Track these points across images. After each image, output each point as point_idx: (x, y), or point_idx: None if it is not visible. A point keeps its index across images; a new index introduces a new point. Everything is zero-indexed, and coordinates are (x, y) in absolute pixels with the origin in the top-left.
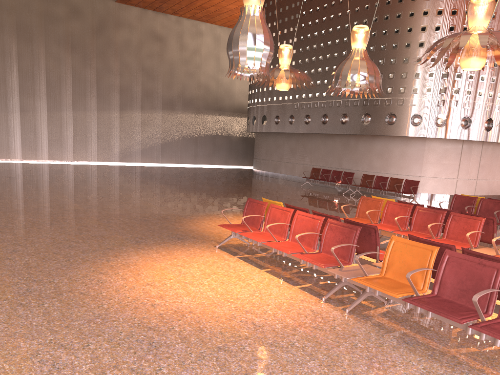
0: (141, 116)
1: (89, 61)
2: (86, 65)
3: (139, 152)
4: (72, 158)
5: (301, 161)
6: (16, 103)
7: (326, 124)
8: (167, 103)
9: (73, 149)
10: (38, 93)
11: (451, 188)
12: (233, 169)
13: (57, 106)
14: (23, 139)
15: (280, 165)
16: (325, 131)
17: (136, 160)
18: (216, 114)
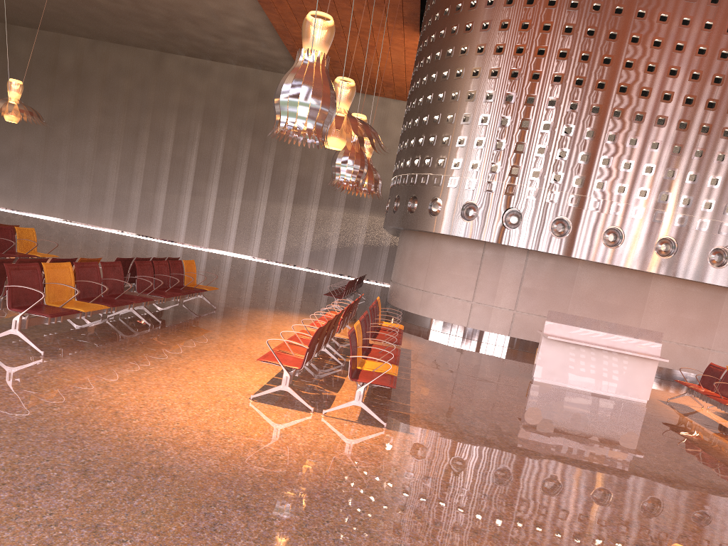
0: (317, 213)
1: (269, 147)
2: (265, 151)
3: (308, 254)
4: (232, 250)
5: None
6: (189, 186)
7: None
8: (352, 200)
9: (235, 240)
10: (211, 177)
11: (462, 315)
12: None
13: (227, 193)
14: (189, 223)
15: None
16: None
17: (303, 264)
18: None
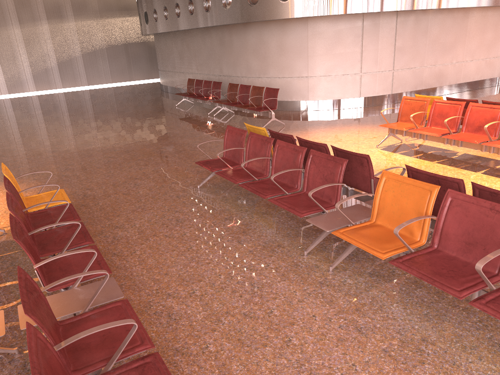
0: (22, 33)
1: None
2: None
3: (32, 78)
4: None
5: (189, 69)
6: None
7: (194, 15)
8: (52, 10)
9: None
10: None
11: (353, 88)
12: (150, 84)
13: None
14: None
15: (174, 77)
16: (194, 25)
17: (31, 89)
18: (122, 16)
